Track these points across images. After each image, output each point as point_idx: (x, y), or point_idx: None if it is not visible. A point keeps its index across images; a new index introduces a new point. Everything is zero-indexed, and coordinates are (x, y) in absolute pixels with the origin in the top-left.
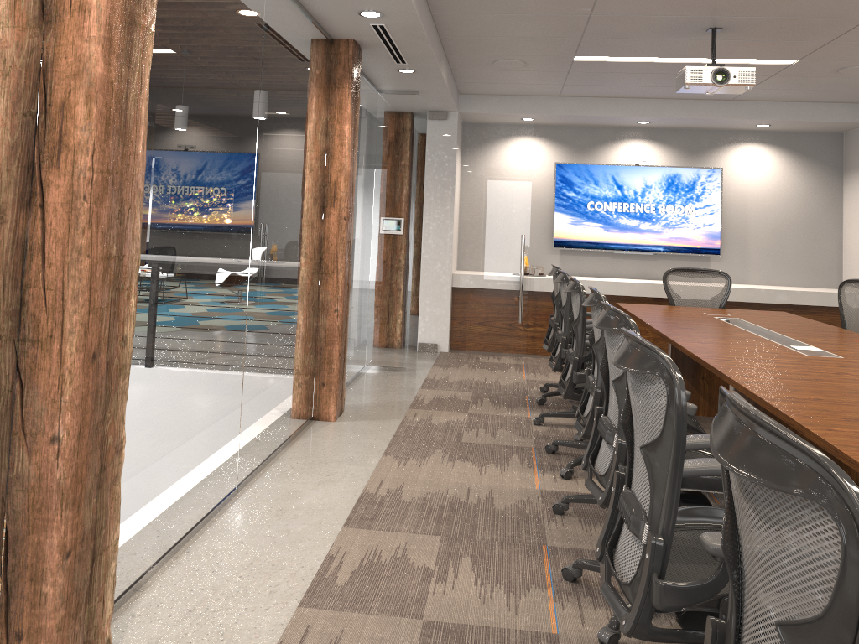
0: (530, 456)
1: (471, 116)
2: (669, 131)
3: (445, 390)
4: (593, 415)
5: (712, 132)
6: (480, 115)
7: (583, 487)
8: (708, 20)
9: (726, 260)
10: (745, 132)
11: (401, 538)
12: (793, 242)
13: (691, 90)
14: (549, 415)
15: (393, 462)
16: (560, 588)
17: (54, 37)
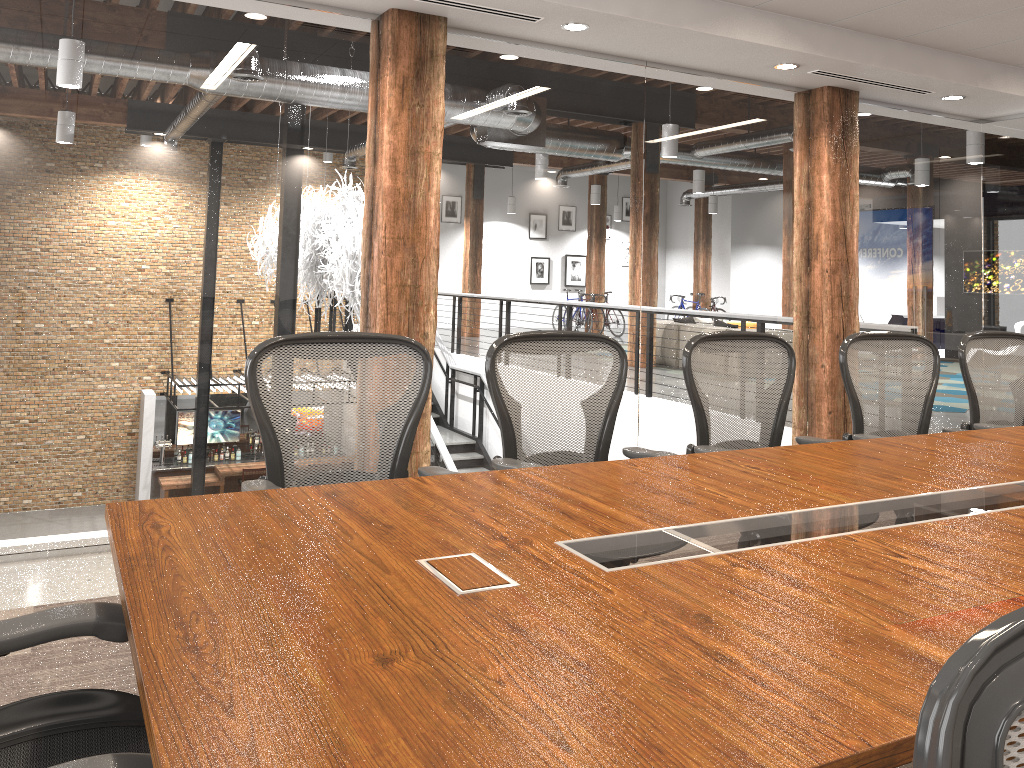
0: None
1: None
2: None
3: None
4: None
5: None
6: None
7: None
8: None
9: None
10: None
11: None
12: None
13: None
14: None
15: None
16: None
17: (376, 169)
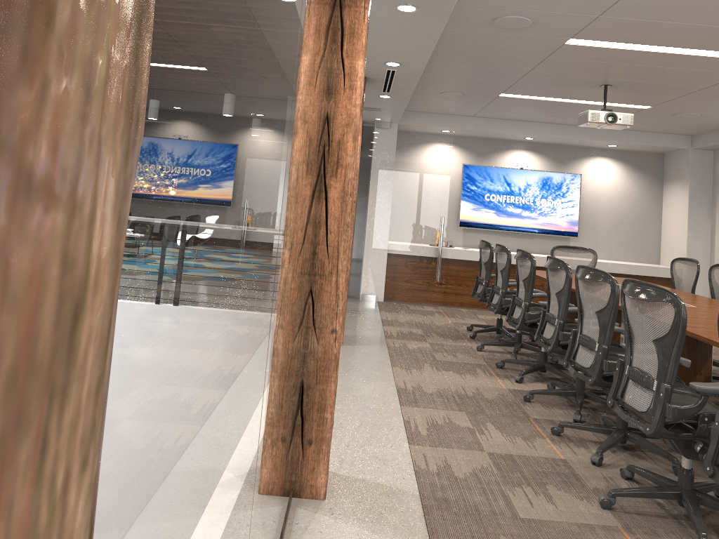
0: (487, 369)
1: (408, 127)
2: (545, 145)
3: (401, 327)
4: (558, 337)
5: (575, 147)
6: (414, 126)
7: (532, 387)
8: (605, 80)
9: (581, 241)
10: (597, 149)
11: (441, 412)
12: (627, 230)
13: (589, 125)
14: (488, 344)
15: (402, 371)
16: (553, 438)
17: (334, 102)
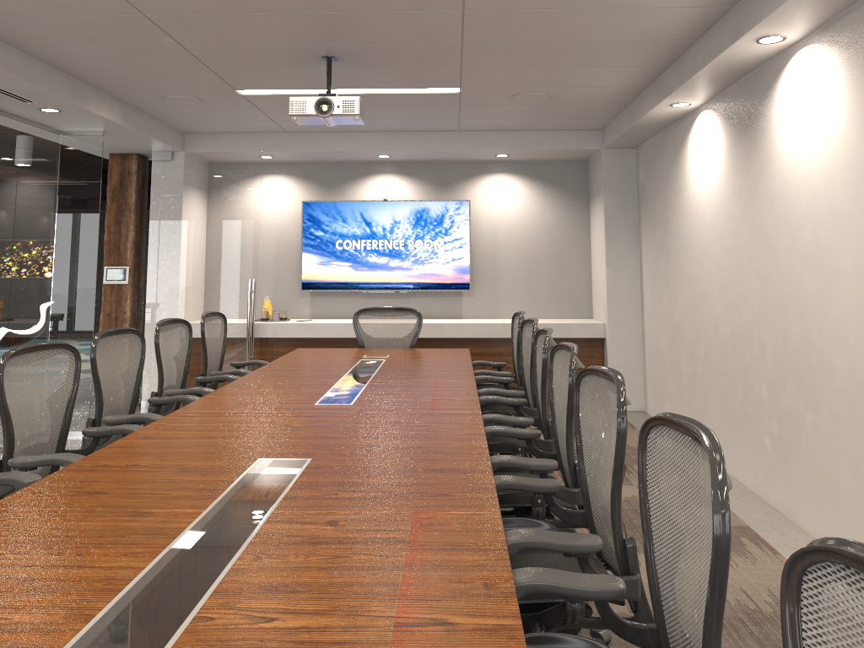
0: None
1: (198, 155)
2: (419, 164)
3: None
4: None
5: (461, 163)
6: (206, 154)
7: None
8: (309, 49)
9: (478, 294)
10: (493, 163)
11: None
12: (543, 273)
13: (307, 121)
14: None
15: None
16: None
17: None
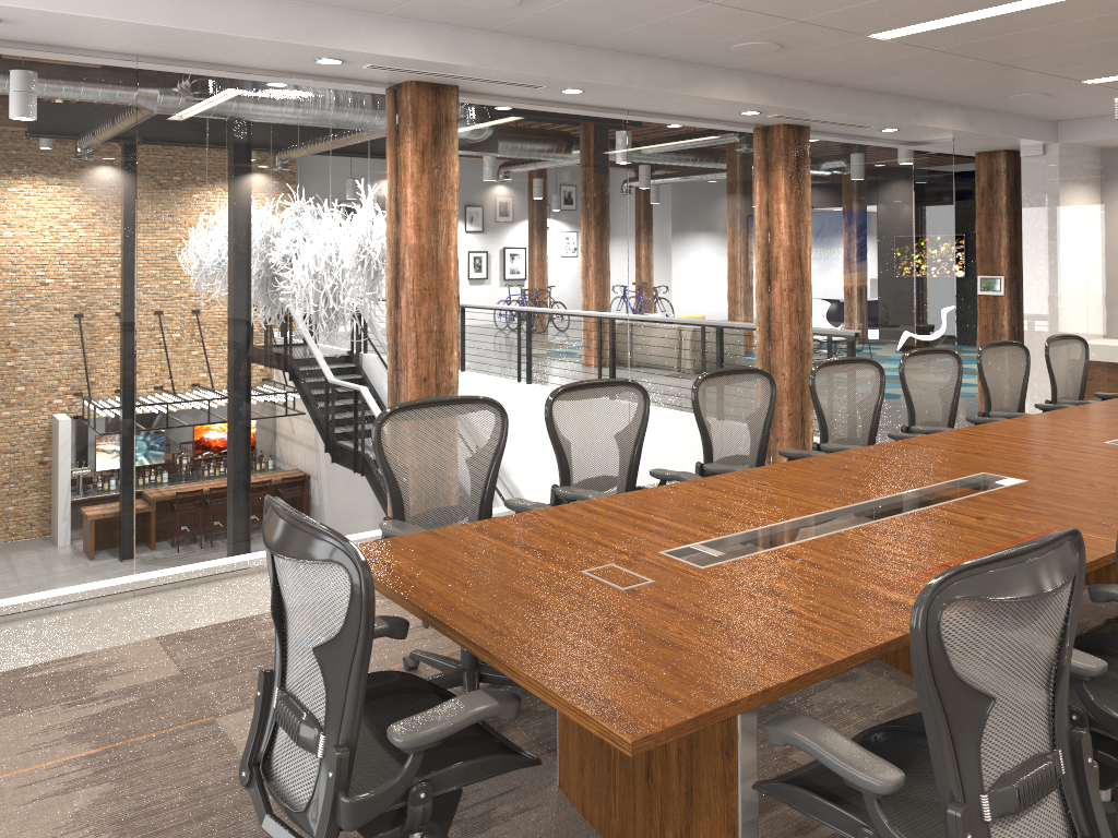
0: None
1: (1074, 146)
2: None
3: None
4: None
5: None
6: (1085, 144)
7: None
8: None
9: None
10: None
11: None
12: None
13: None
14: None
15: None
16: None
17: (400, 227)
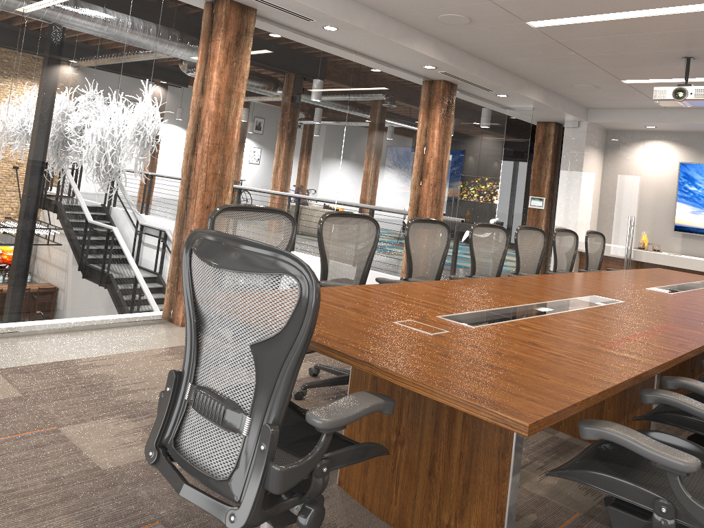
0: None
1: (596, 124)
2: None
3: None
4: None
5: None
6: (603, 124)
7: None
8: (670, 53)
9: None
10: None
11: None
12: None
13: (668, 104)
14: None
15: None
16: None
17: (203, 98)
